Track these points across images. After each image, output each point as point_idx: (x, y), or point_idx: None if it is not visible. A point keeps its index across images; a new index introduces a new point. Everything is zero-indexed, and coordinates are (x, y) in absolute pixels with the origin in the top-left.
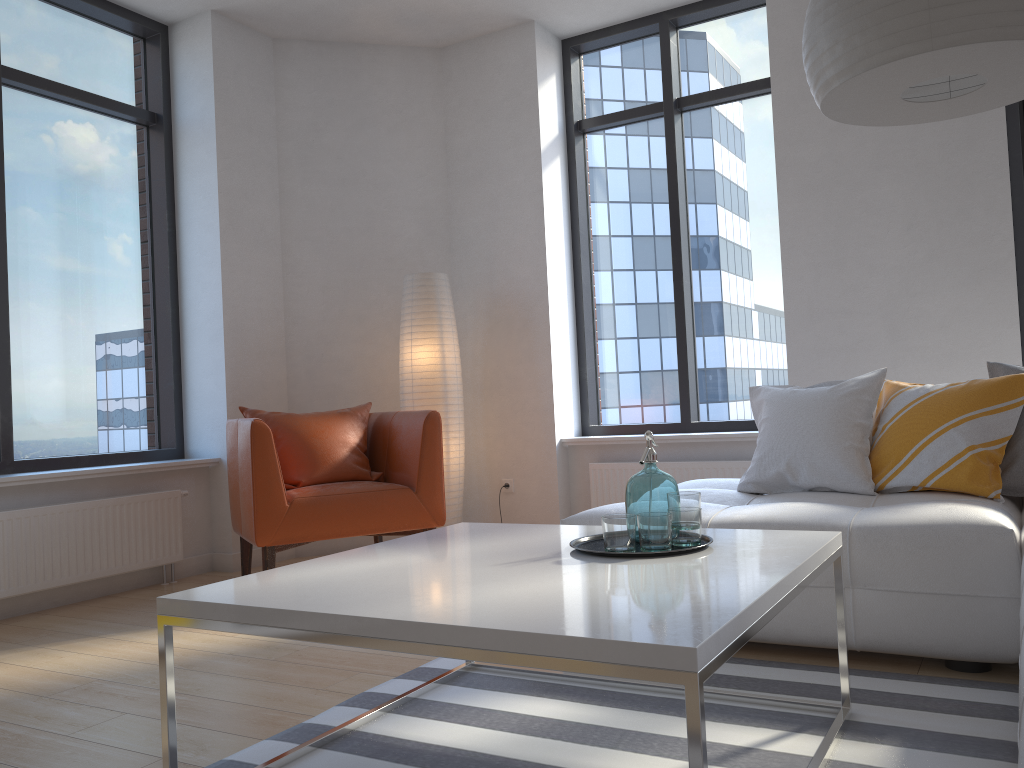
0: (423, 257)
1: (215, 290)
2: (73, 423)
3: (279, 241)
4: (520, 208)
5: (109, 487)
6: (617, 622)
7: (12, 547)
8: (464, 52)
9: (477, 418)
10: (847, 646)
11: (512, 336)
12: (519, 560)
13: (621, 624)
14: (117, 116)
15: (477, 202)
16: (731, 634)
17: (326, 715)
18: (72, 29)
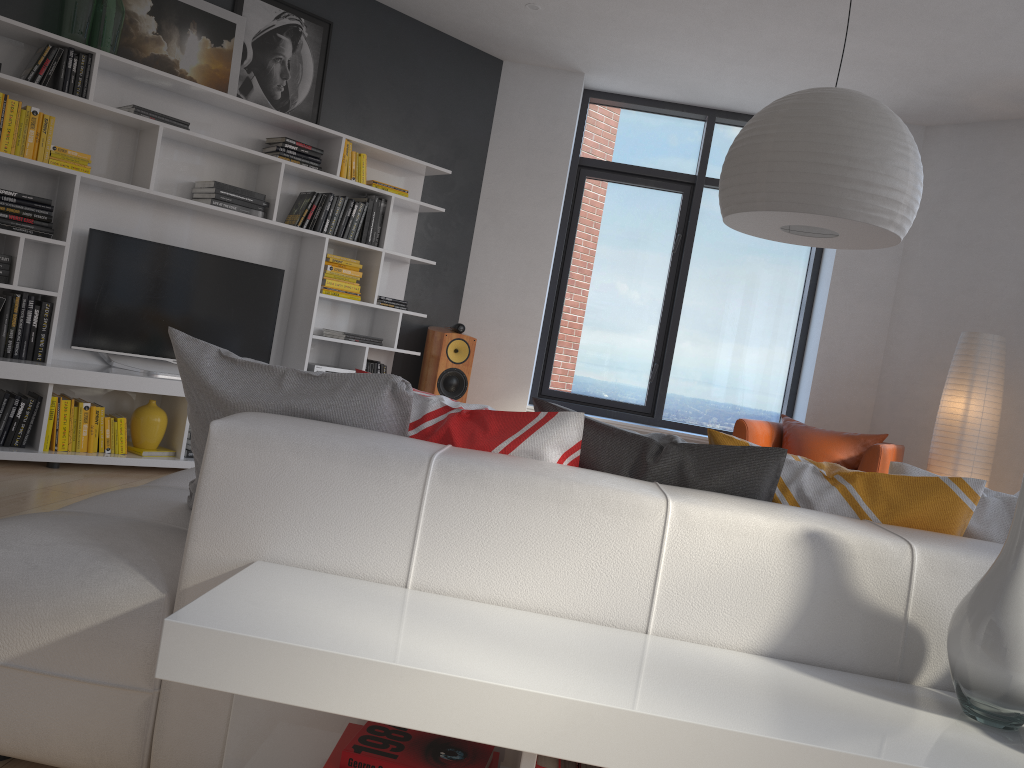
0: (1018, 317)
1: (819, 329)
2: (713, 406)
3: (892, 294)
4: None
5: None
6: None
7: None
8: None
9: None
10: None
11: None
12: None
13: None
14: None
15: None
16: None
17: None
18: None
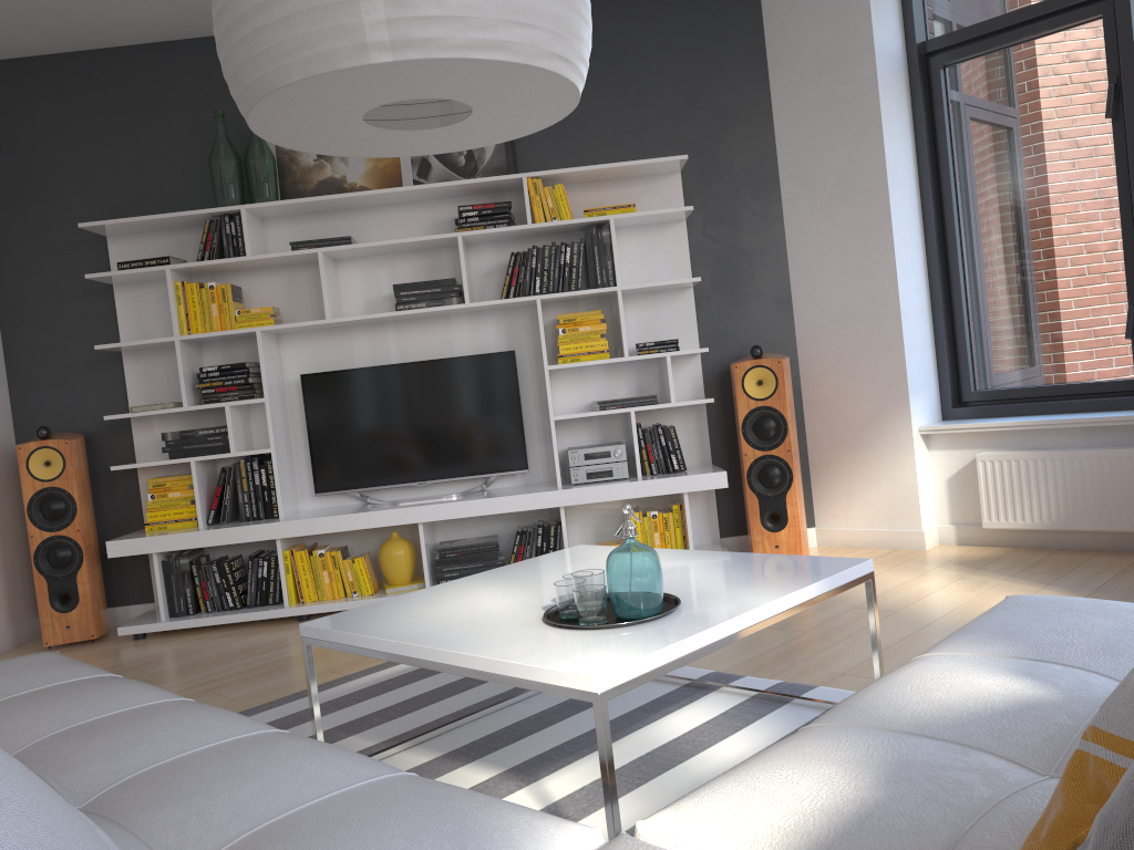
0: None
1: None
2: None
3: None
4: None
5: None
6: (368, 612)
7: (1101, 485)
8: None
9: None
10: (607, 815)
11: None
12: None
13: (363, 613)
14: None
15: None
16: (332, 637)
17: (757, 680)
18: None
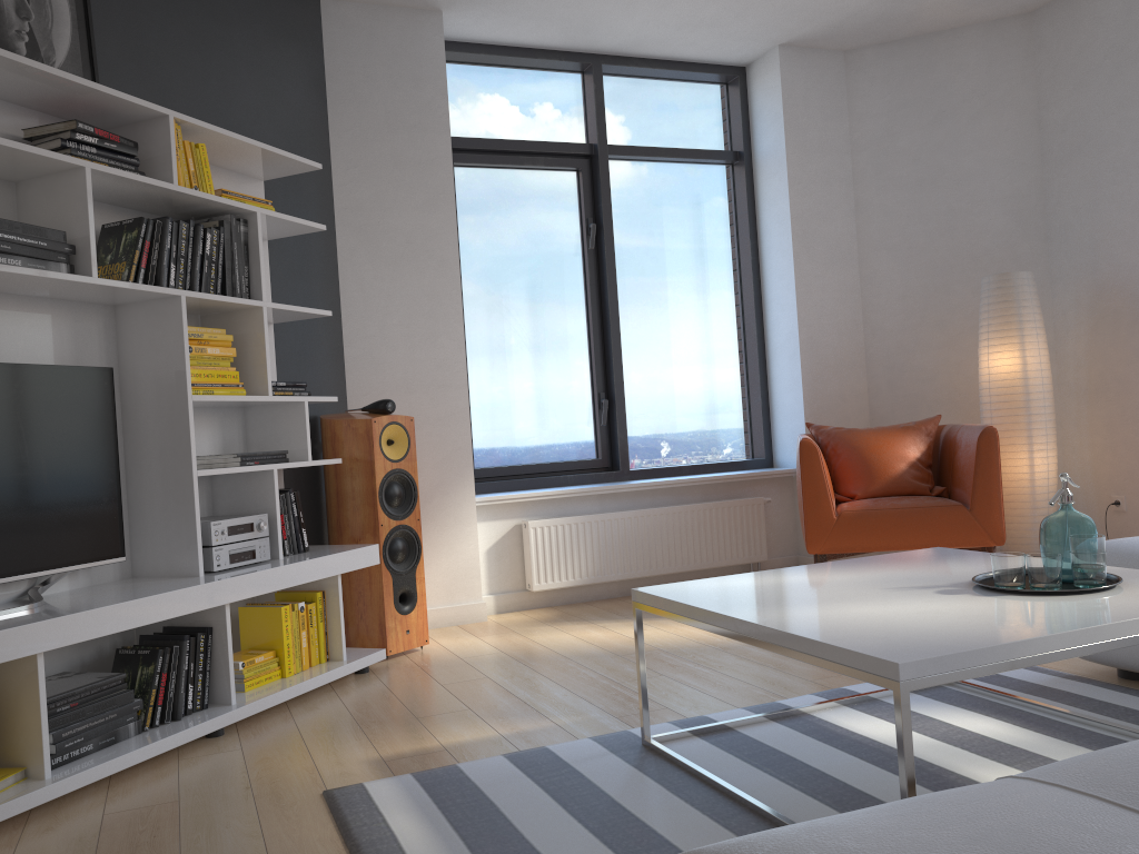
0: (1013, 251)
1: (791, 311)
2: (677, 437)
3: (855, 254)
4: (1126, 183)
5: (702, 493)
6: (882, 640)
7: (625, 540)
8: (1057, 11)
9: (1081, 426)
10: None
11: (1120, 332)
12: (912, 586)
13: (882, 642)
14: (704, 162)
15: (1076, 182)
16: (969, 661)
17: (795, 699)
18: (663, 95)
